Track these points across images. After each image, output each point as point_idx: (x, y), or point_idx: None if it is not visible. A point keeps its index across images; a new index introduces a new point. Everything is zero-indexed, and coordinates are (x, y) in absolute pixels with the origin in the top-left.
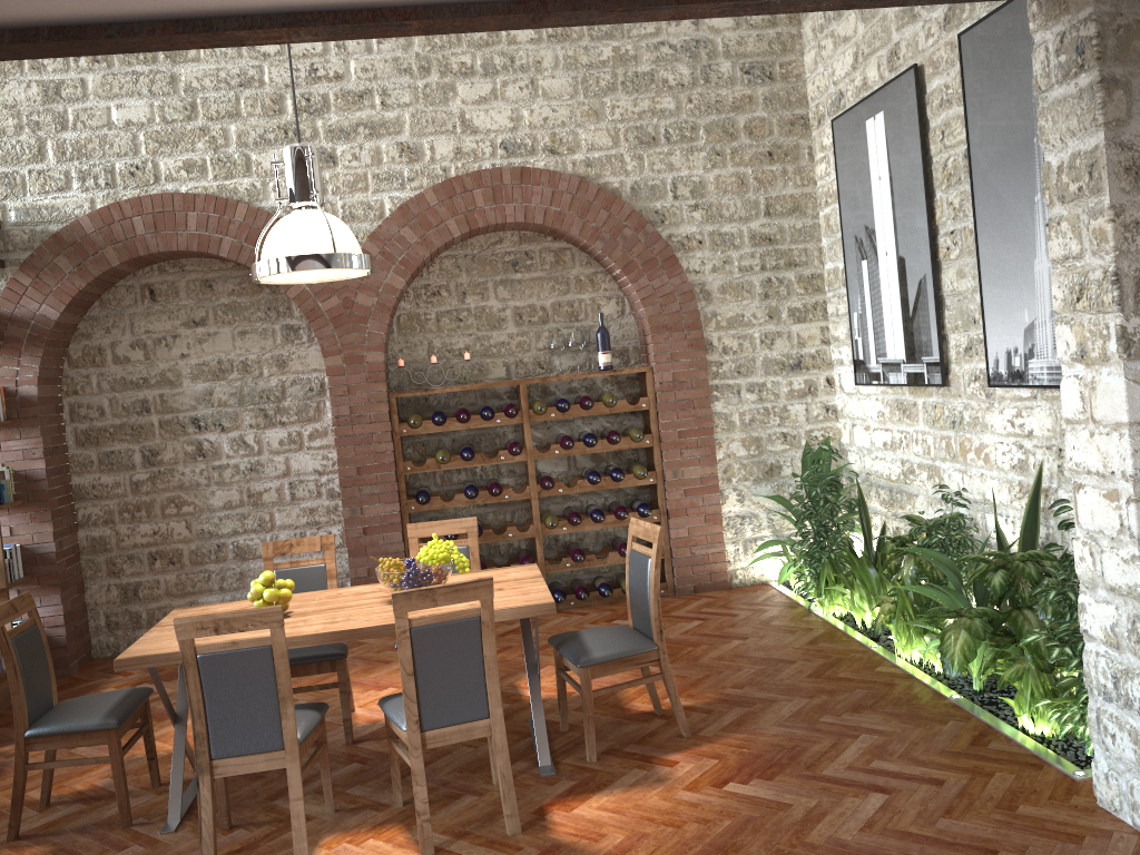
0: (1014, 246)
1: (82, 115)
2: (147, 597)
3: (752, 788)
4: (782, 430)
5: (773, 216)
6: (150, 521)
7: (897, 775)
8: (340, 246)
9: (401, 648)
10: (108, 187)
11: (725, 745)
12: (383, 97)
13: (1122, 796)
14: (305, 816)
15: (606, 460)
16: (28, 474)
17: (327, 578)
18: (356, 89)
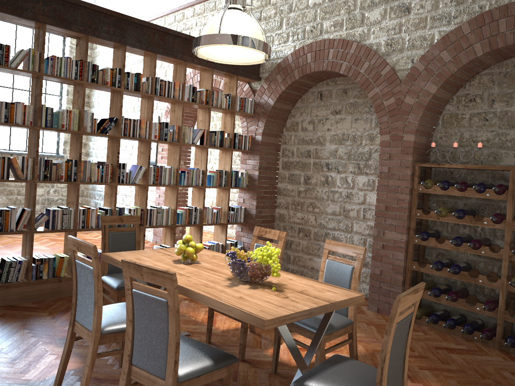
0: None
1: (298, 3)
2: (294, 249)
3: None
4: None
5: None
6: (301, 212)
7: None
8: (227, 30)
9: (127, 300)
10: (301, 39)
11: None
12: None
13: None
14: (89, 378)
15: None
16: (252, 176)
17: None
18: None
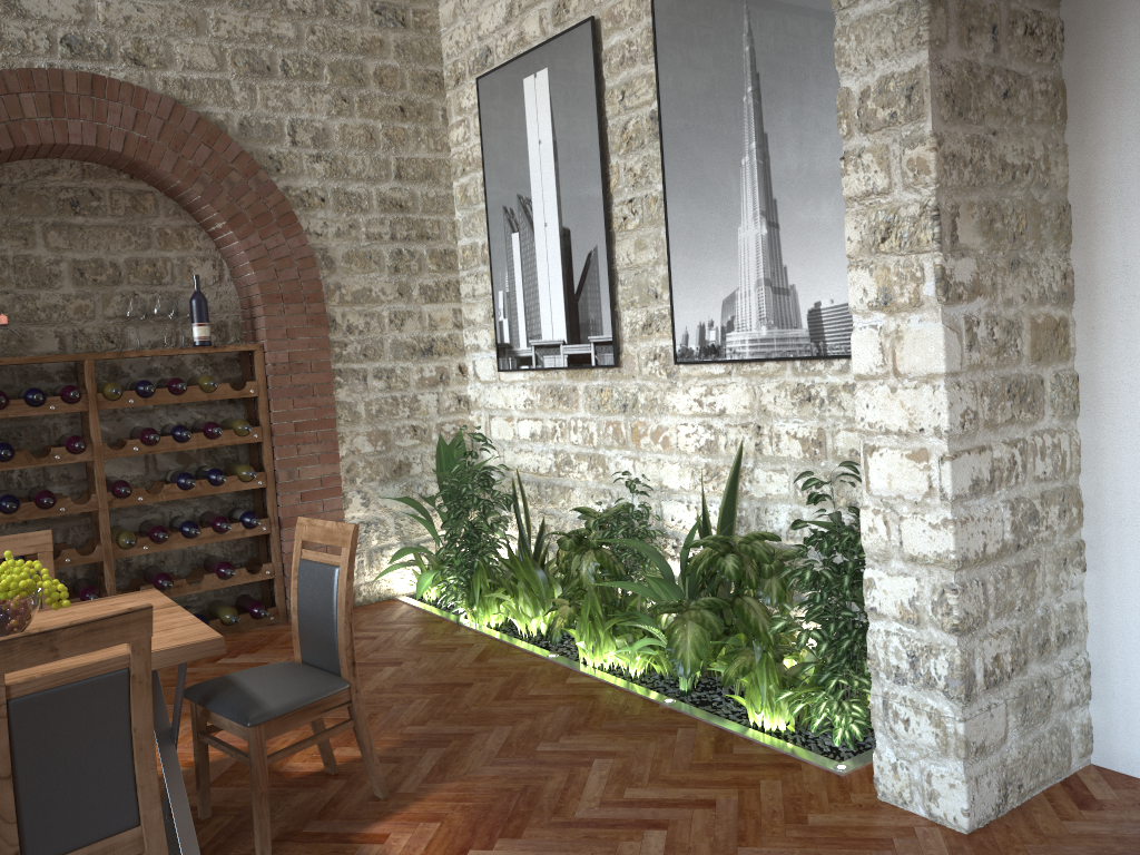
0: (714, 212)
1: None
2: None
3: (501, 853)
4: (411, 423)
5: (404, 180)
6: None
7: (661, 803)
8: None
9: None
10: None
11: (439, 800)
12: None
13: (913, 786)
14: None
15: (197, 460)
16: None
17: None
18: None
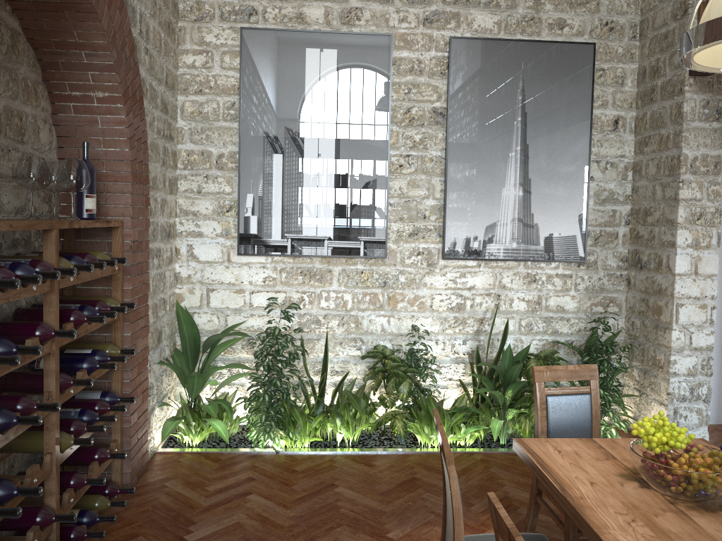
0: (485, 177)
1: None
2: None
3: None
4: (162, 296)
5: (166, 86)
6: None
7: None
8: None
9: None
10: None
11: None
12: None
13: None
14: None
15: None
16: None
17: None
18: None
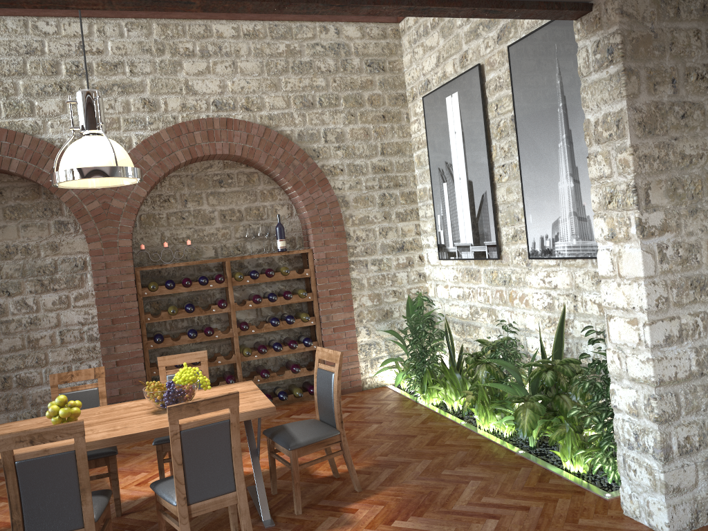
0: (545, 173)
1: None
2: None
3: (410, 523)
4: (393, 288)
5: (386, 155)
6: None
7: (500, 506)
8: (120, 162)
9: (173, 446)
10: None
11: (385, 495)
12: (131, 67)
13: (641, 508)
14: None
15: (281, 310)
16: None
17: (100, 398)
18: (112, 61)
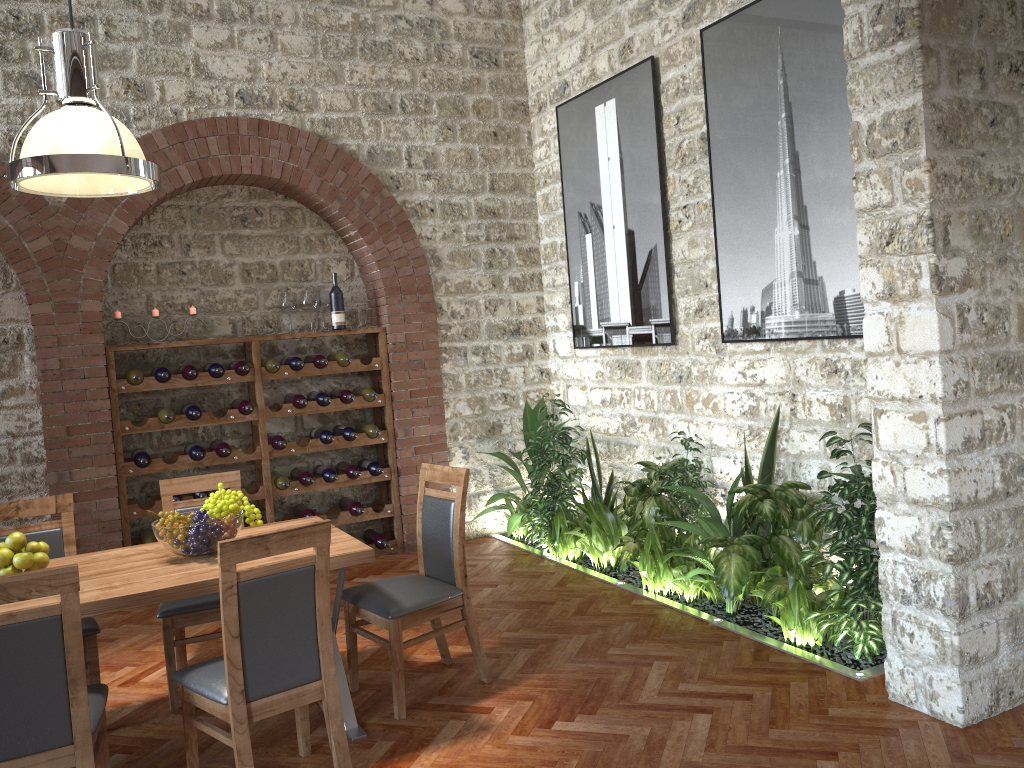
0: (754, 217)
1: None
2: None
3: (580, 724)
4: (503, 391)
5: (497, 192)
6: None
7: (708, 695)
8: (127, 151)
9: (226, 607)
10: None
11: (531, 686)
12: (108, 27)
13: (918, 688)
14: None
15: (333, 420)
16: None
17: (65, 544)
18: (76, 14)
